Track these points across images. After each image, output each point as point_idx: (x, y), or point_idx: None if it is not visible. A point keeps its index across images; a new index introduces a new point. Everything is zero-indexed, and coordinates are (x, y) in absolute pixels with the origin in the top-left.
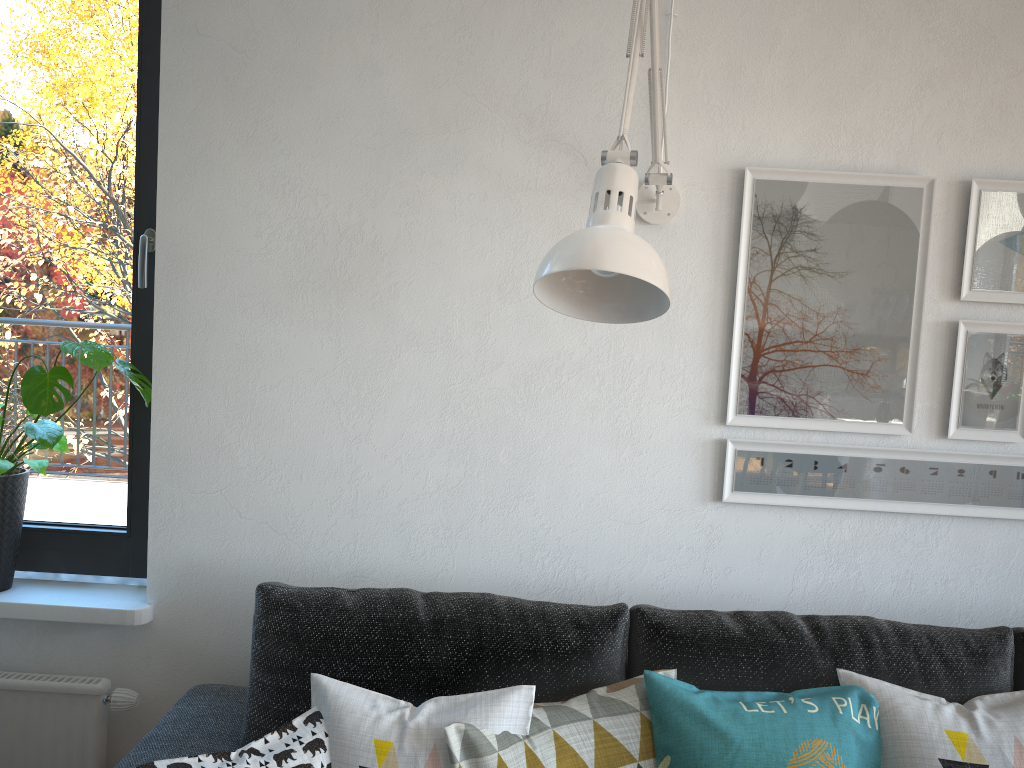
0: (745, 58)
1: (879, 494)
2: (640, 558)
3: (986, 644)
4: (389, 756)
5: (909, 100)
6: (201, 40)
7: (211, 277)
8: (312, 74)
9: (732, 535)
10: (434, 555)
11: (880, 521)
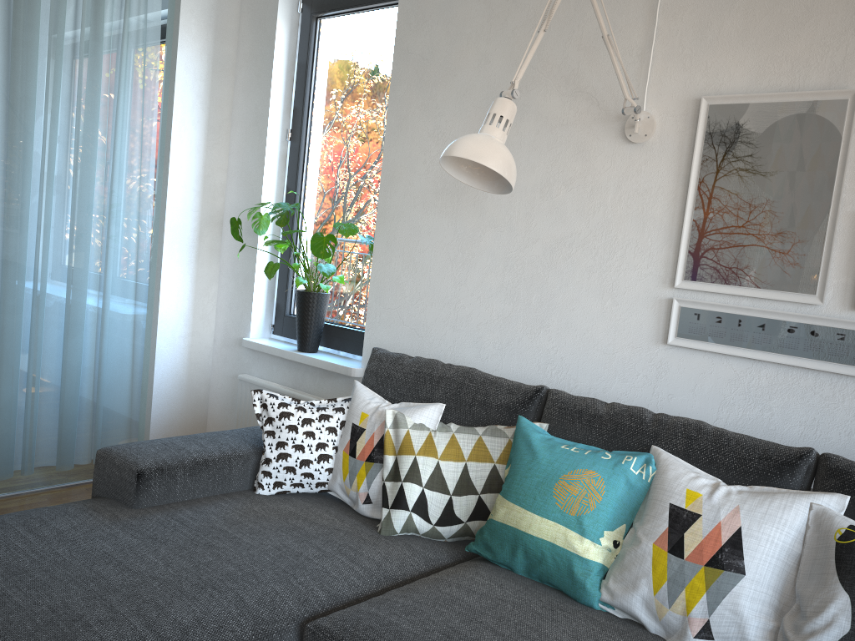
0: (711, 16)
1: (791, 351)
2: (611, 378)
3: (782, 454)
4: (364, 420)
5: (844, 28)
6: (409, 56)
7: (402, 188)
8: (456, 67)
9: (675, 370)
10: (492, 359)
11: (793, 374)
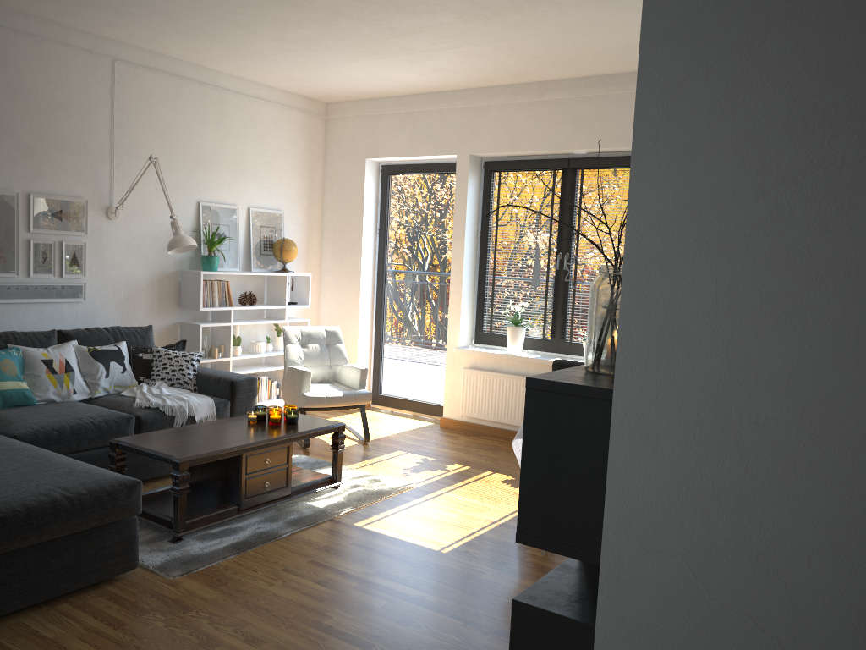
0: None
1: (10, 297)
2: None
3: (49, 334)
4: None
5: (8, 166)
6: None
7: None
8: None
9: None
10: None
11: (11, 306)
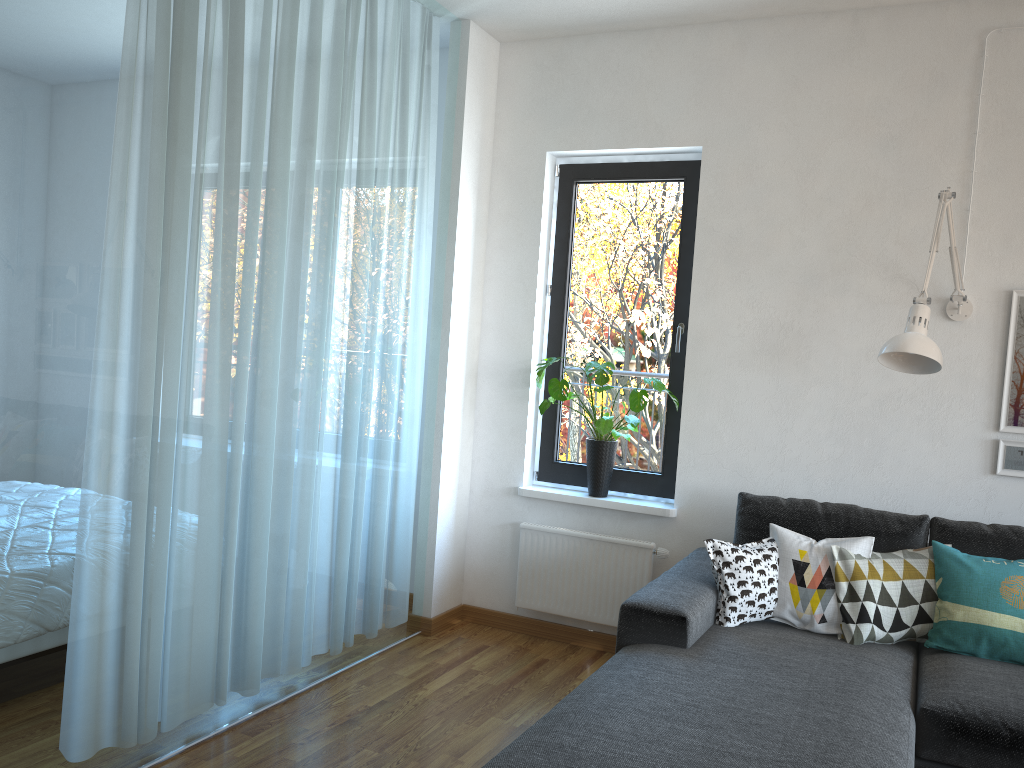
0: (1014, 231)
1: None
2: (945, 503)
3: None
4: (805, 556)
5: None
6: (714, 234)
7: (714, 347)
8: (769, 248)
9: (1002, 494)
10: (825, 493)
11: None
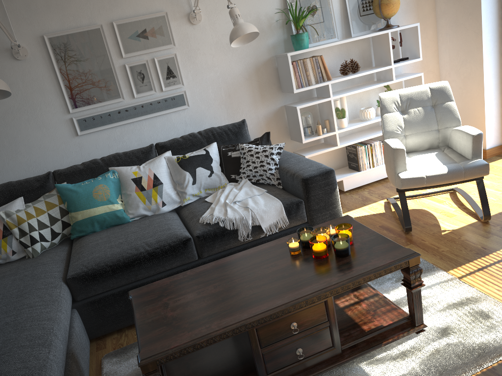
0: (29, 0)
1: (122, 119)
2: (62, 159)
3: (147, 149)
4: None
5: (86, 1)
6: None
7: None
8: None
9: (86, 144)
10: None
11: (126, 126)
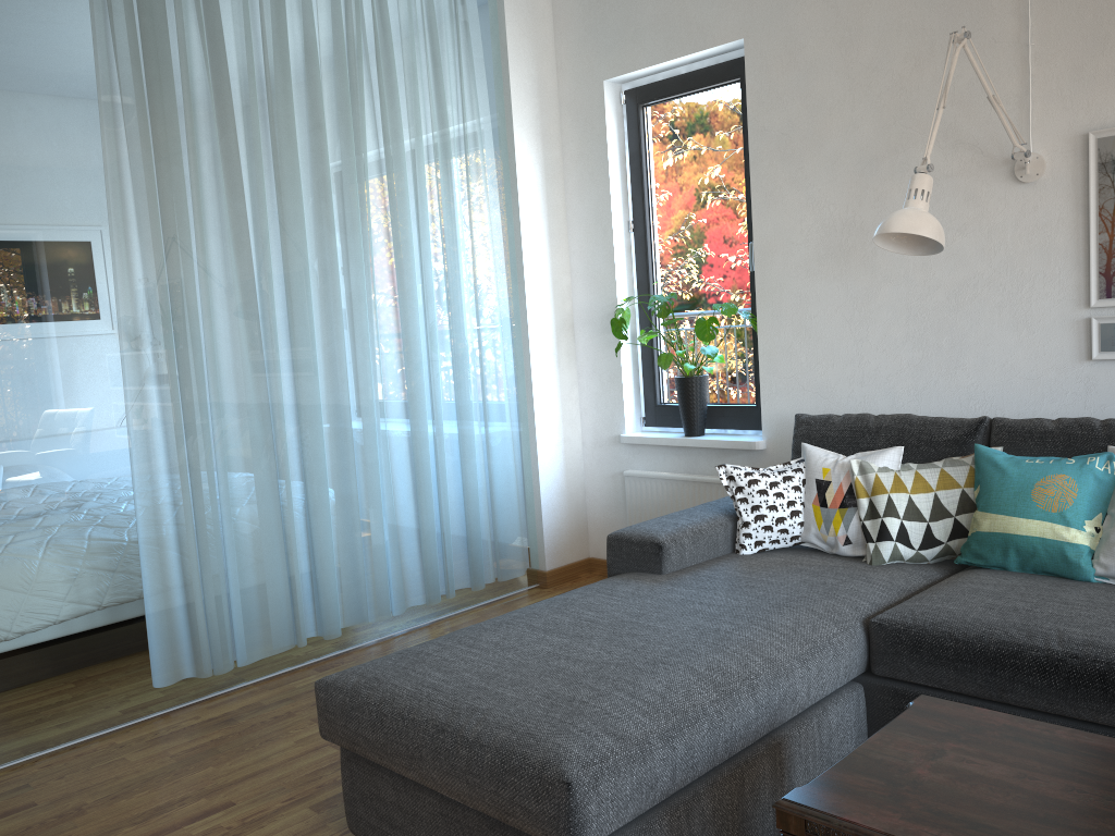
0: (1085, 58)
1: None
2: (1039, 401)
3: None
4: (827, 474)
5: None
6: (766, 133)
7: (780, 260)
8: (821, 137)
9: (1103, 382)
10: (908, 406)
11: None
